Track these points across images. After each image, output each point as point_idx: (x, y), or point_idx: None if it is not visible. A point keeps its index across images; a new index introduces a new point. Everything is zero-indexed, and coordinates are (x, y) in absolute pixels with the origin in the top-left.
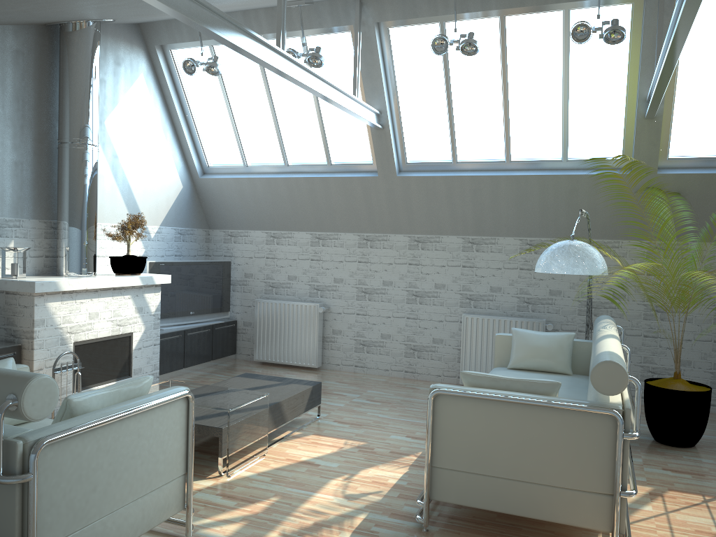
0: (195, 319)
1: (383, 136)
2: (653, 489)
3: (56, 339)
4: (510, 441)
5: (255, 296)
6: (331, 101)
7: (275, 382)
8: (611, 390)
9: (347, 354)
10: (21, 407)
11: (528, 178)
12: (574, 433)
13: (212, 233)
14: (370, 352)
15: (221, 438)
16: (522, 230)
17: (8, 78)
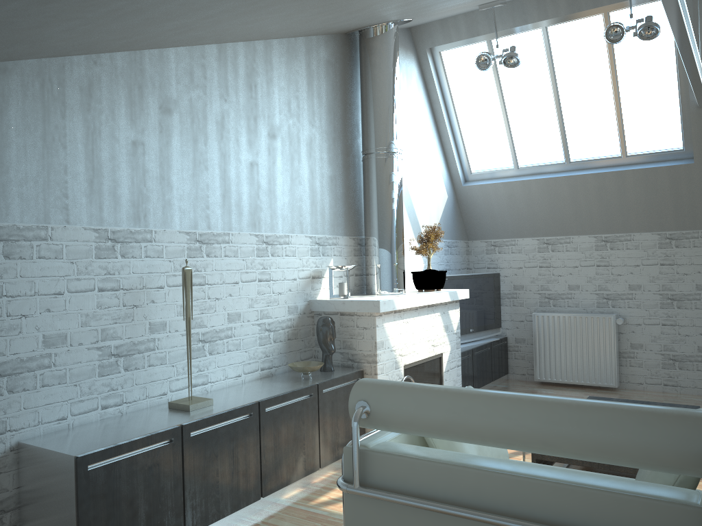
0: (473, 337)
1: None
2: None
3: (392, 362)
4: None
5: (528, 310)
6: (694, 70)
7: None
8: None
9: (652, 371)
10: None
11: None
12: None
13: (471, 245)
14: (683, 369)
15: None
16: None
17: (322, 90)
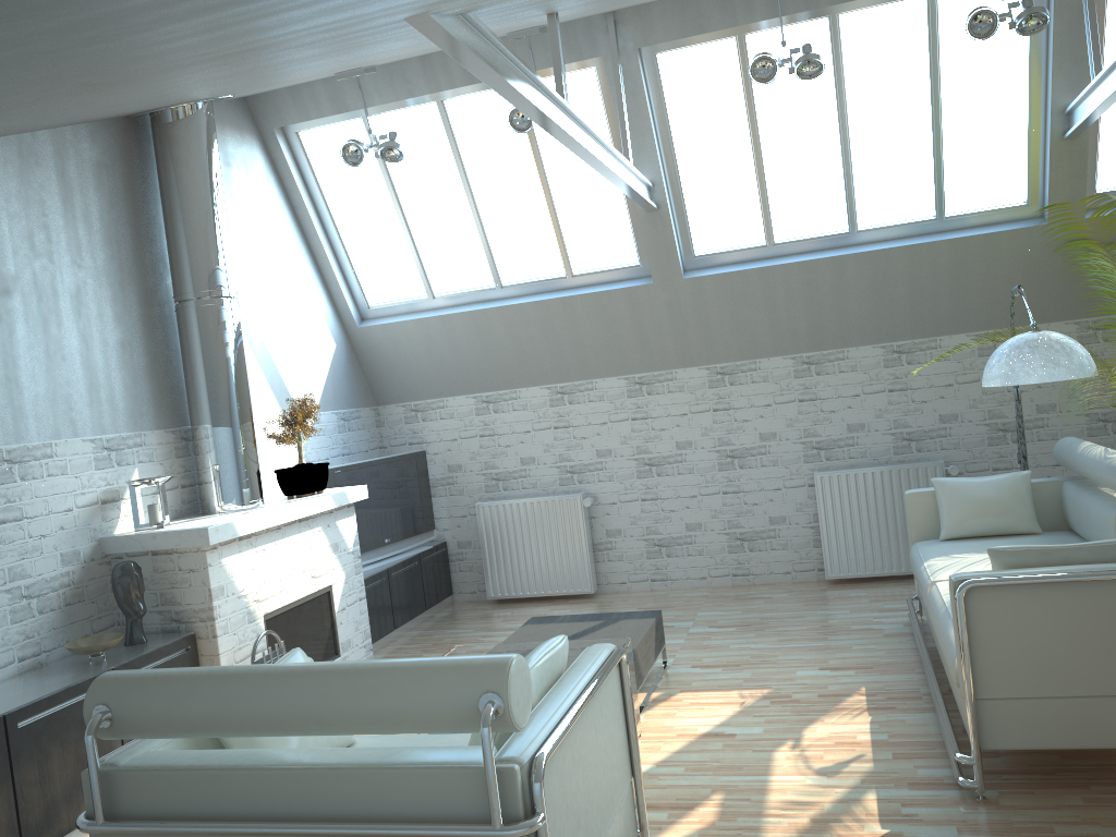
0: (392, 550)
1: (658, 221)
2: None
3: (242, 614)
4: (1098, 639)
5: (471, 499)
6: (612, 175)
7: (594, 623)
8: None
9: (636, 564)
10: (509, 712)
11: (889, 253)
12: None
13: (383, 412)
14: (672, 555)
15: None
16: (884, 332)
17: (93, 209)
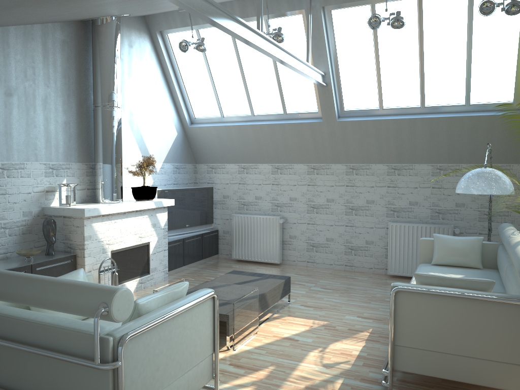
0: (189, 230)
1: (327, 92)
2: None
3: (99, 249)
4: (457, 326)
5: (231, 212)
6: (293, 68)
7: (257, 277)
8: None
9: (301, 253)
10: (110, 313)
11: (438, 119)
12: (509, 320)
13: (198, 167)
14: (318, 251)
15: (228, 322)
16: (433, 158)
17: (58, 61)
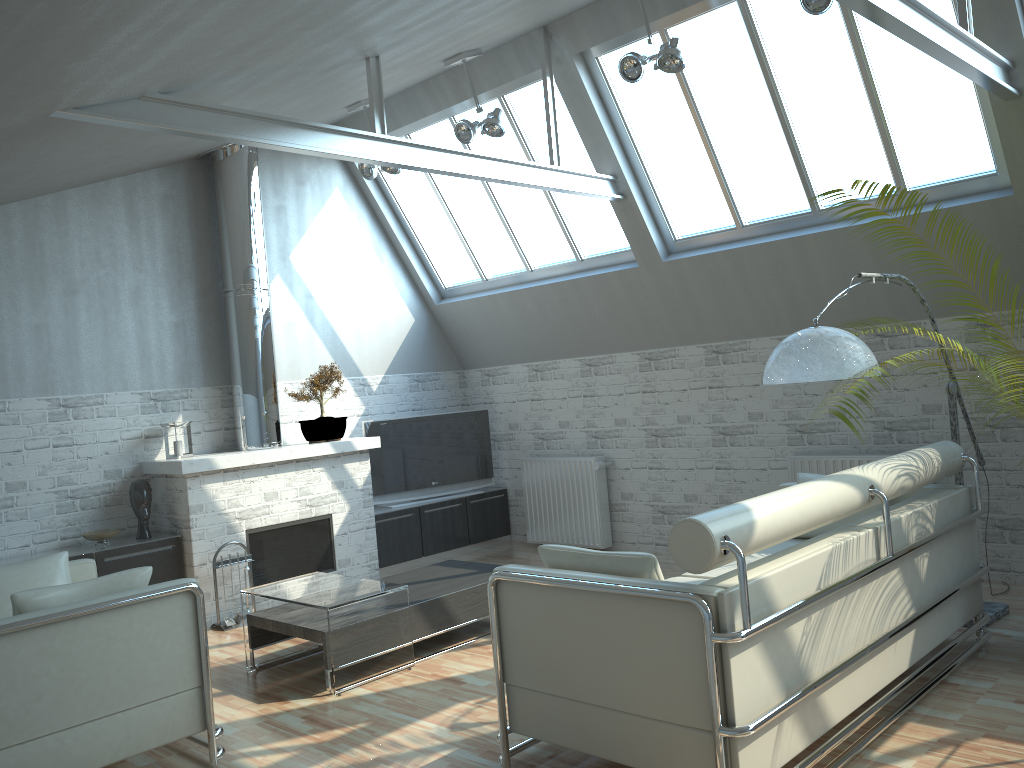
0: (441, 491)
1: (629, 209)
2: (955, 733)
3: (222, 527)
4: (585, 647)
5: (524, 454)
6: (496, 180)
7: (469, 571)
8: (695, 565)
9: (644, 527)
10: None
11: (847, 232)
12: (656, 633)
13: (467, 375)
14: (672, 523)
15: (324, 645)
16: (864, 314)
17: (157, 229)
